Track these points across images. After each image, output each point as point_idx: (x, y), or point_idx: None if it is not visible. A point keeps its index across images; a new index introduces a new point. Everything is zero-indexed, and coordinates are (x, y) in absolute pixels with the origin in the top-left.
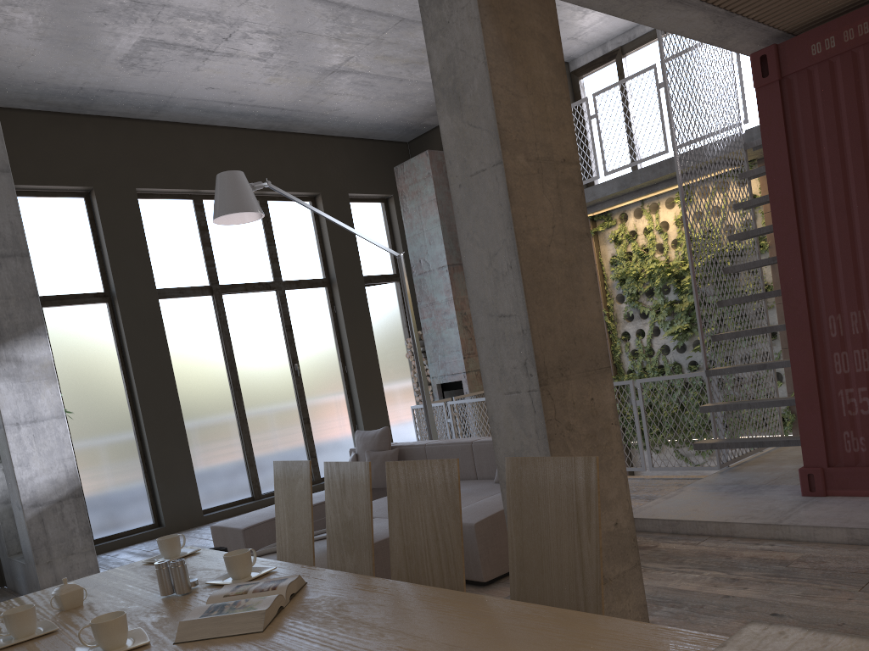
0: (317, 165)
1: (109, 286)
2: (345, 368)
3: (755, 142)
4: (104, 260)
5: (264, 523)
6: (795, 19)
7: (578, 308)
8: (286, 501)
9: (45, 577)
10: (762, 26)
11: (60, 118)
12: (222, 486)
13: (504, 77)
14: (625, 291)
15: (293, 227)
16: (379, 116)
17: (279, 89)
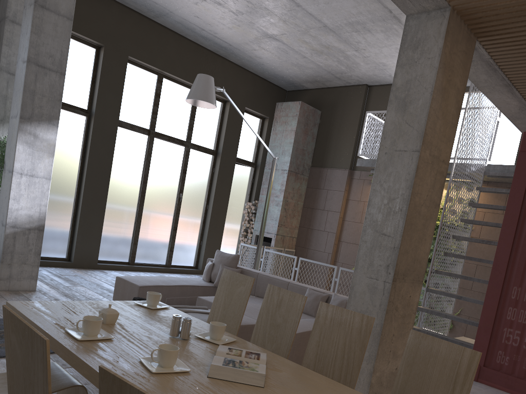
0: (234, 84)
1: (91, 107)
2: (207, 206)
3: (491, 173)
4: (94, 91)
5: (152, 286)
6: None
7: (421, 244)
8: (226, 295)
9: (4, 272)
10: None
11: None
12: (113, 250)
13: (436, 105)
14: None
15: (207, 114)
16: (280, 71)
17: (235, 33)
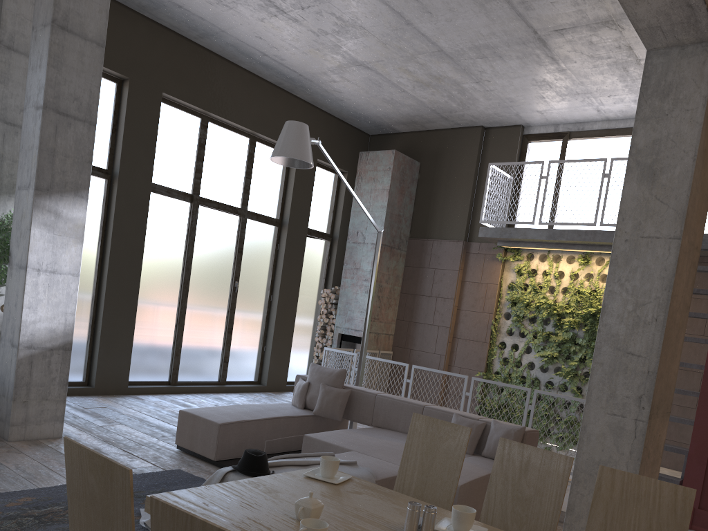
0: None
1: (112, 166)
2: (271, 297)
3: None
4: (116, 143)
5: (236, 423)
6: None
7: (673, 363)
8: (423, 451)
9: (17, 414)
10: None
11: (122, 9)
12: (148, 365)
13: (697, 174)
14: (513, 311)
15: (268, 170)
16: (366, 109)
17: (310, 60)
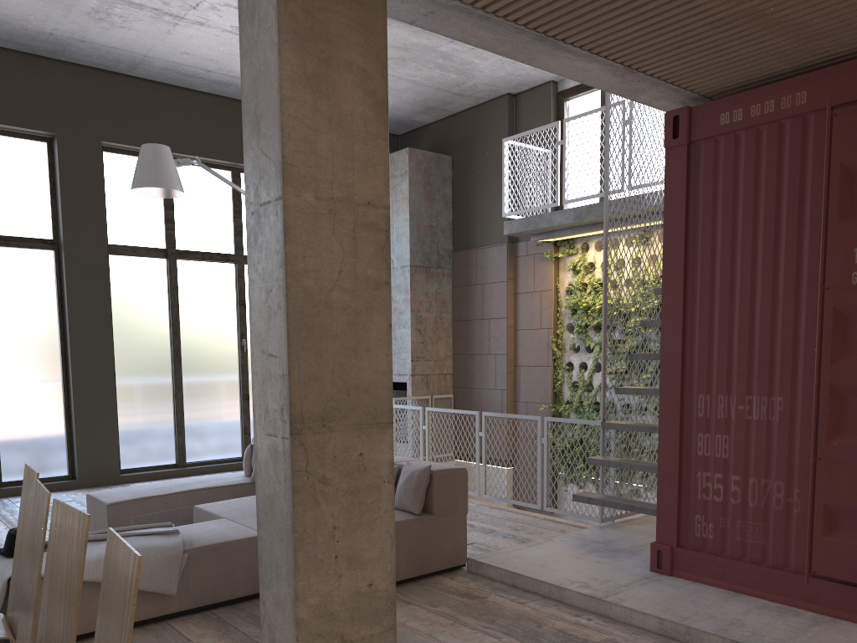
0: None
1: (58, 235)
2: None
3: None
4: (58, 208)
5: (132, 501)
6: (707, 84)
7: (359, 359)
8: (24, 507)
9: None
10: (672, 86)
11: (32, 60)
12: (146, 448)
13: (301, 109)
14: (575, 321)
15: None
16: None
17: None
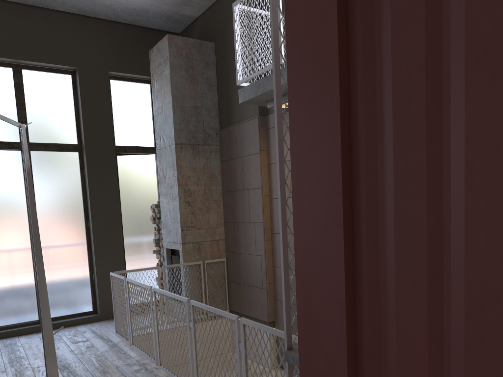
0: (77, 42)
1: None
2: (88, 224)
3: None
4: None
5: None
6: None
7: None
8: None
9: None
10: None
11: None
12: None
13: None
14: None
15: (48, 96)
16: None
17: None
